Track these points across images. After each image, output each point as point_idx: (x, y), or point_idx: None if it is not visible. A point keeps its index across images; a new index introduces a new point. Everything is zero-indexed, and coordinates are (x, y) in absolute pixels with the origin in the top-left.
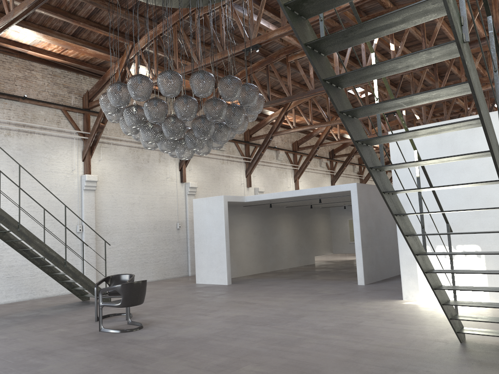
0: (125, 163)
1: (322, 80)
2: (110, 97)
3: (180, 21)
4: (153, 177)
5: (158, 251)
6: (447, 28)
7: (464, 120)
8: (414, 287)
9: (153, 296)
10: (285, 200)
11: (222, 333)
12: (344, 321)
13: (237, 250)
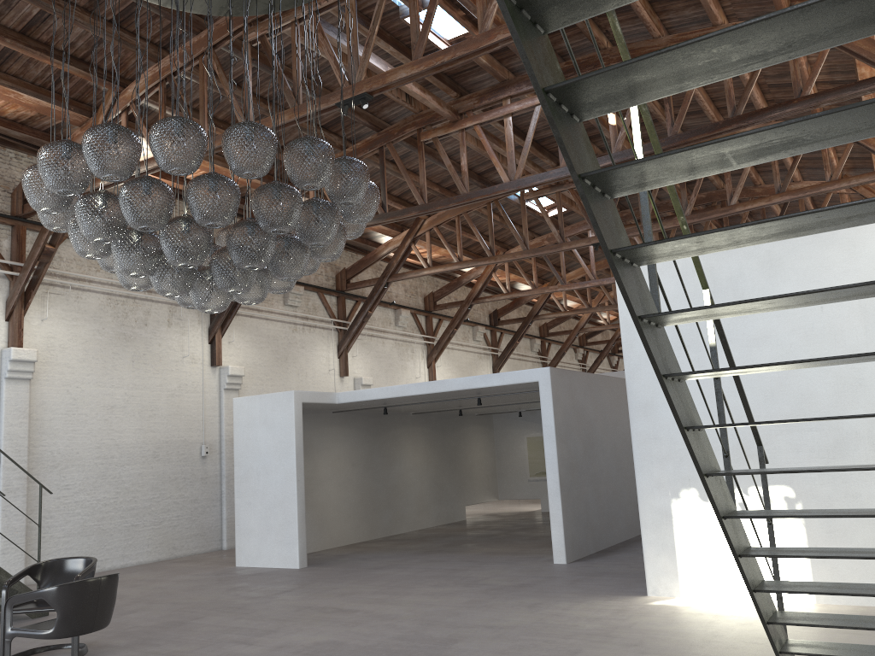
0: (99, 327)
1: (541, 88)
2: (44, 172)
3: (214, 48)
4: (155, 356)
5: (160, 502)
6: (703, 93)
7: (757, 247)
8: (670, 570)
9: (143, 599)
10: (413, 401)
11: None
12: (543, 651)
13: (320, 498)
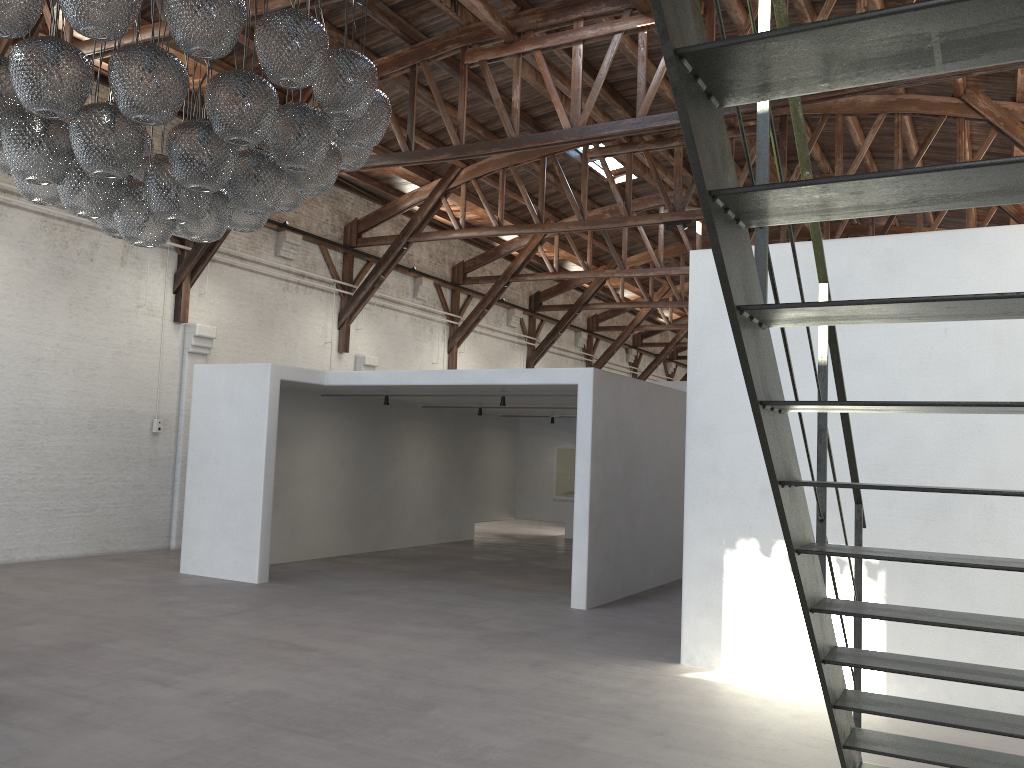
0: (28, 256)
1: None
2: None
3: None
4: (101, 301)
5: (94, 484)
6: None
7: (875, 242)
8: (712, 636)
9: (49, 607)
10: (422, 392)
11: (191, 761)
12: (542, 732)
13: (295, 498)
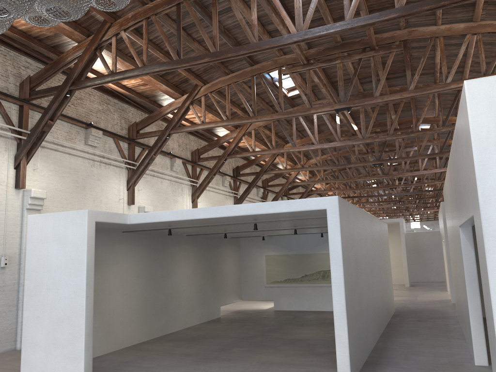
0: None
1: None
2: None
3: None
4: None
5: None
6: None
7: None
8: None
9: None
10: (196, 224)
11: None
12: None
13: (107, 306)
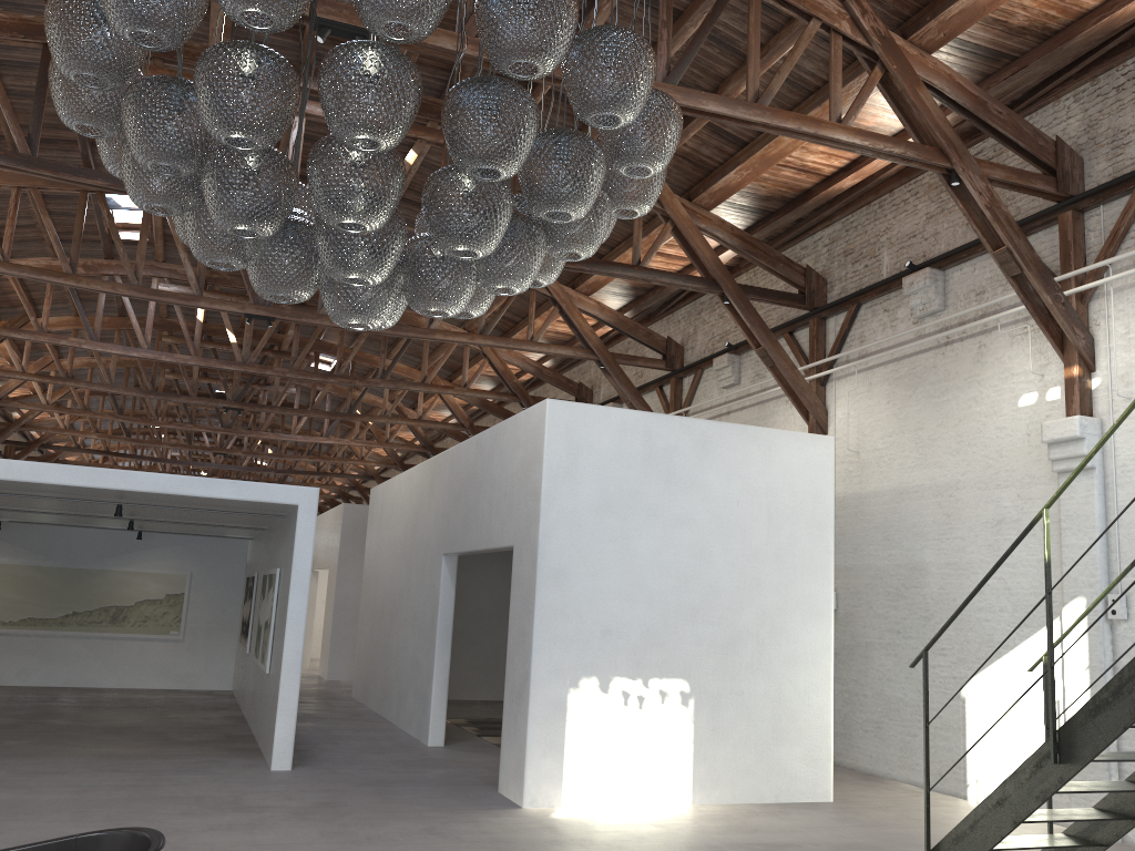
0: None
1: None
2: None
3: None
4: None
5: None
6: None
7: (694, 423)
8: (554, 775)
9: None
10: None
11: None
12: None
13: None
